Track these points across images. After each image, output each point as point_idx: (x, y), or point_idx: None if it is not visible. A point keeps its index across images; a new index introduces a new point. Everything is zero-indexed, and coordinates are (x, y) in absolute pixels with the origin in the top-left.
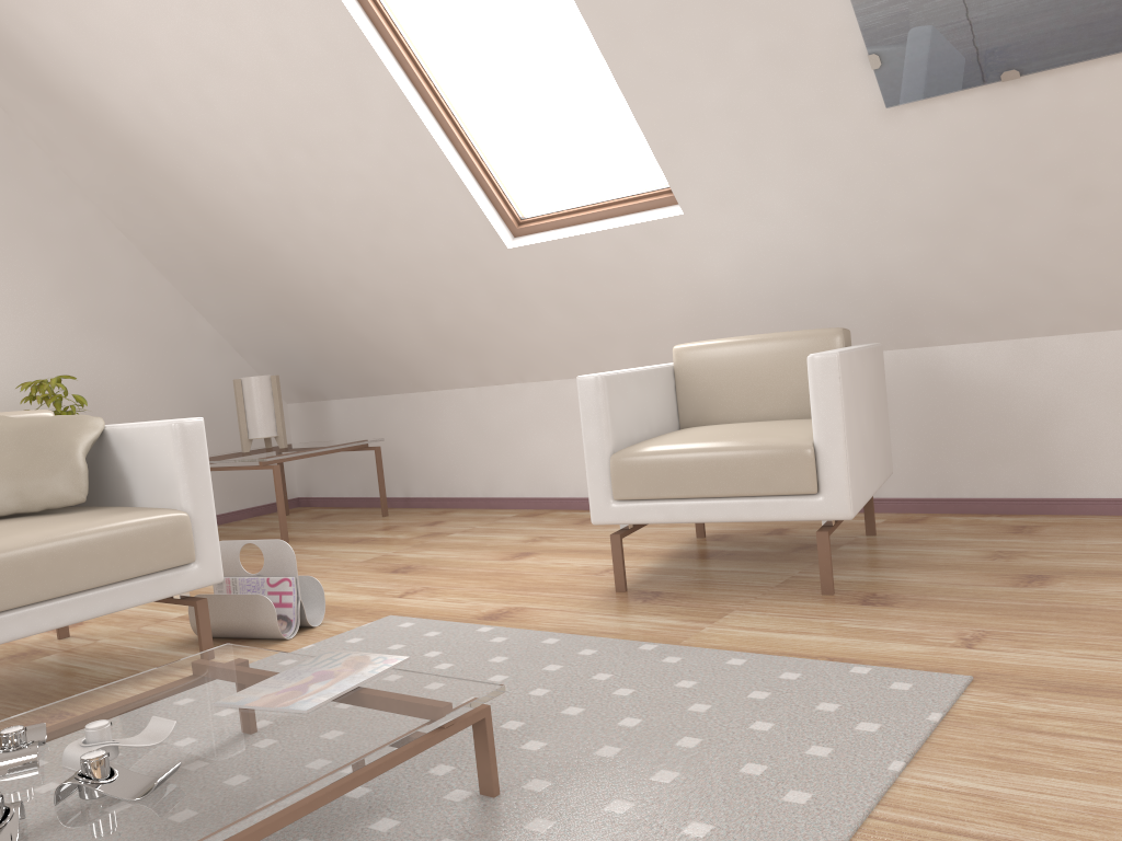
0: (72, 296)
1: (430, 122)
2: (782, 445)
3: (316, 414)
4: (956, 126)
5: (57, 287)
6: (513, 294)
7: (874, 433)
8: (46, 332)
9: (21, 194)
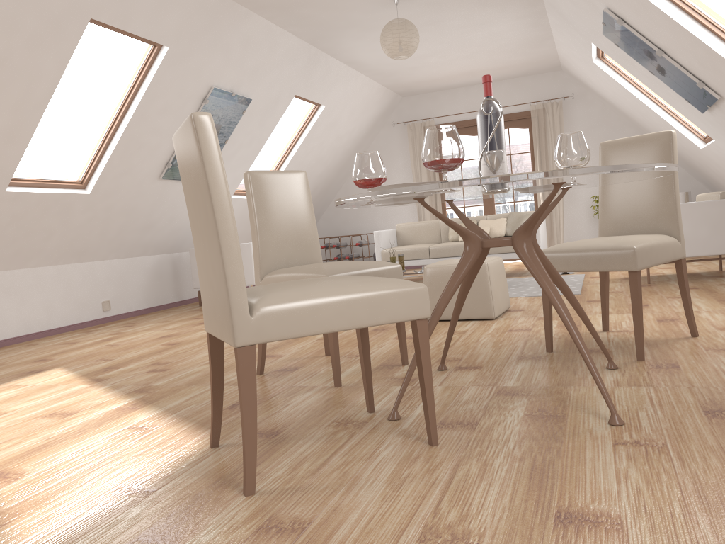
0: None
1: (656, 109)
2: None
3: None
4: (724, 118)
5: None
6: (717, 164)
7: (708, 234)
8: None
9: (606, 130)
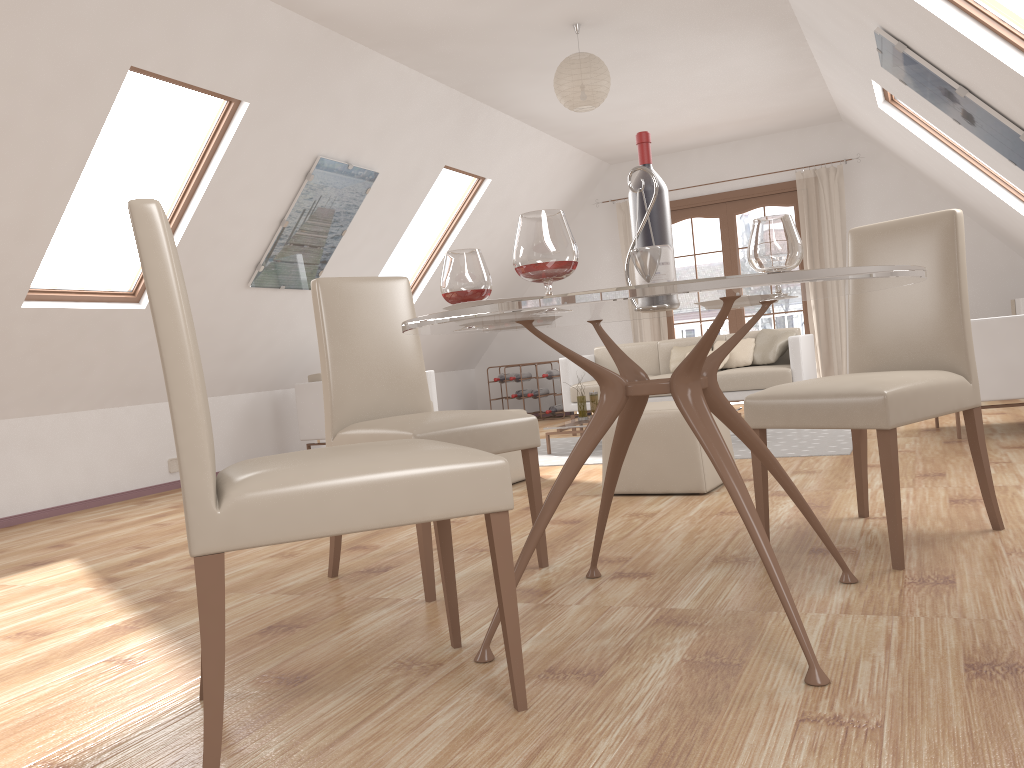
0: None
1: (976, 175)
2: None
3: None
4: None
5: None
6: None
7: None
8: None
9: (909, 207)
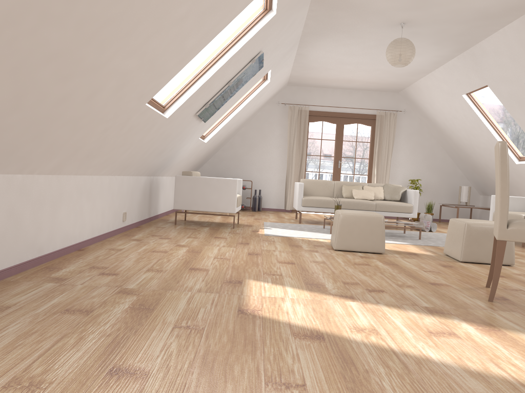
0: (426, 161)
1: (494, 134)
2: (519, 214)
3: (485, 199)
4: None
5: (423, 159)
6: (520, 175)
7: None
8: (418, 169)
9: (419, 138)
